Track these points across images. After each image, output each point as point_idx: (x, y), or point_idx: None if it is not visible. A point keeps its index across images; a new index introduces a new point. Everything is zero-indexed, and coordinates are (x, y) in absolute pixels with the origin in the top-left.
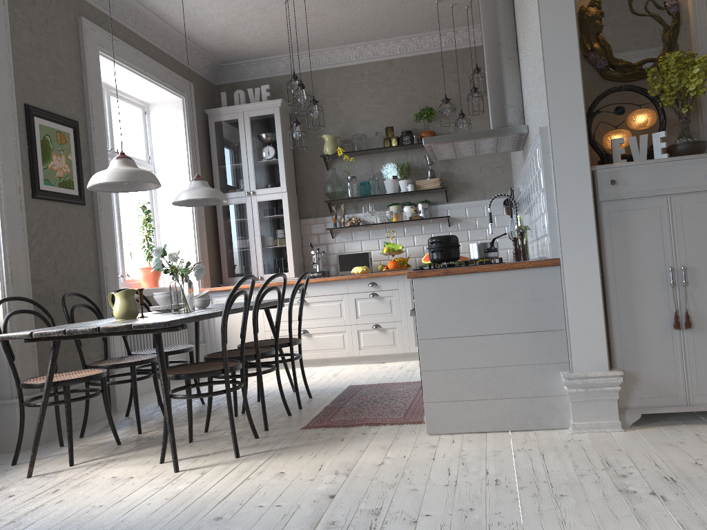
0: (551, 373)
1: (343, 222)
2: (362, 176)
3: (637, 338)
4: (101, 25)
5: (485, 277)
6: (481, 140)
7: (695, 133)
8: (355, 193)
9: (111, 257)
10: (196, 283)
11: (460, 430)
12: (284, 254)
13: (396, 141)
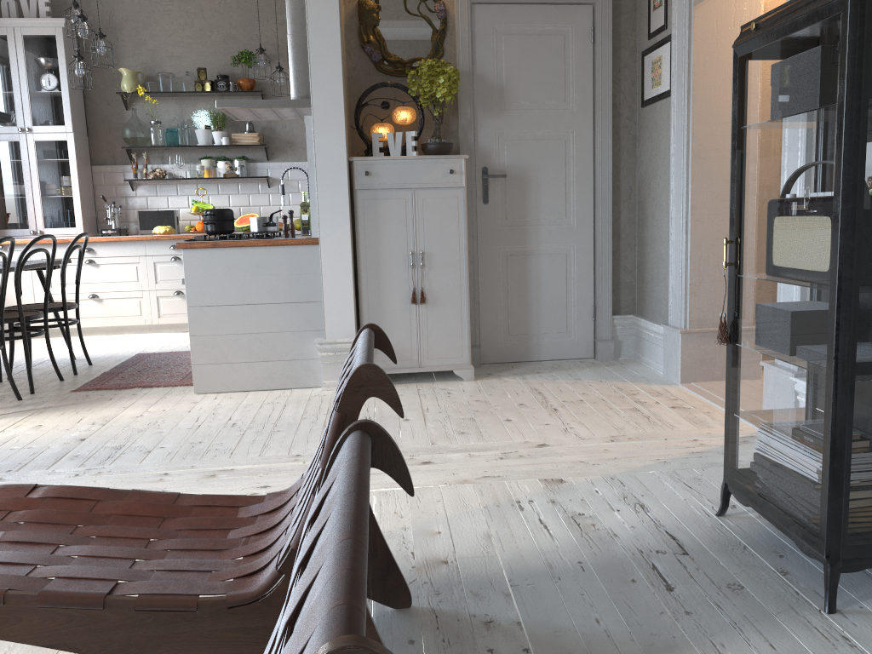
0: (309, 339)
1: (145, 173)
2: (170, 121)
3: (382, 310)
4: None
5: (251, 251)
6: (278, 109)
7: (454, 132)
8: (159, 141)
9: None
10: None
11: (225, 389)
12: (70, 207)
13: (210, 86)
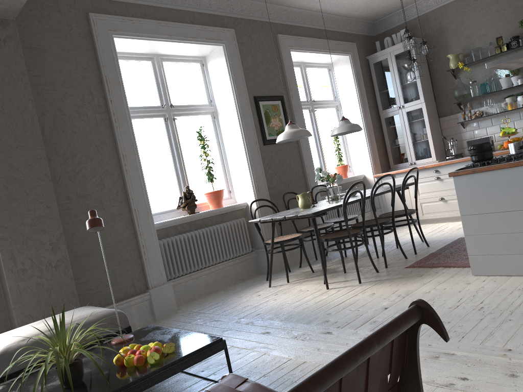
0: None
1: (469, 116)
2: (482, 78)
3: None
4: (289, 33)
5: (501, 173)
6: None
7: None
8: (475, 93)
9: (311, 167)
10: (371, 171)
11: (493, 273)
12: (427, 146)
13: (505, 47)
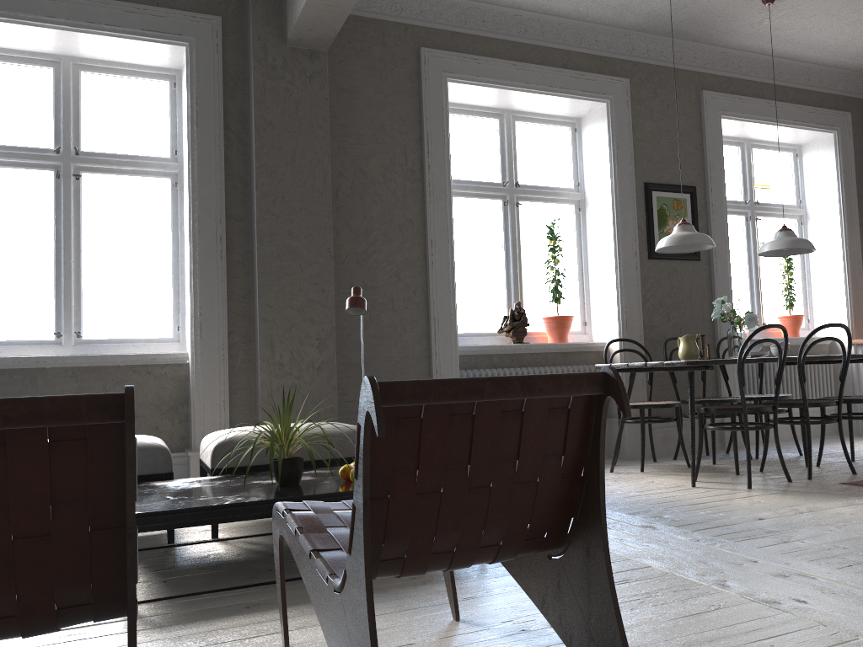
0: None
1: None
2: None
3: None
4: (725, 89)
5: None
6: None
7: None
8: None
9: None
10: (846, 334)
11: None
12: None
13: None
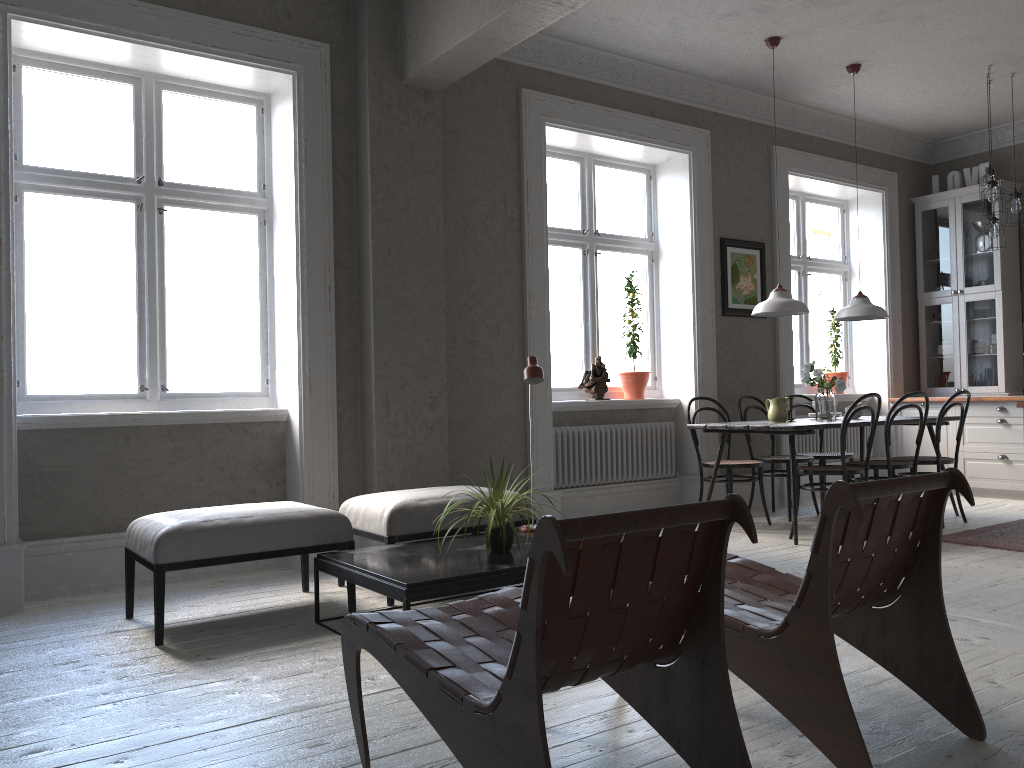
0: None
1: None
2: None
3: None
4: (792, 145)
5: None
6: None
7: None
8: None
9: (788, 365)
10: (885, 391)
11: None
12: (993, 365)
13: None
